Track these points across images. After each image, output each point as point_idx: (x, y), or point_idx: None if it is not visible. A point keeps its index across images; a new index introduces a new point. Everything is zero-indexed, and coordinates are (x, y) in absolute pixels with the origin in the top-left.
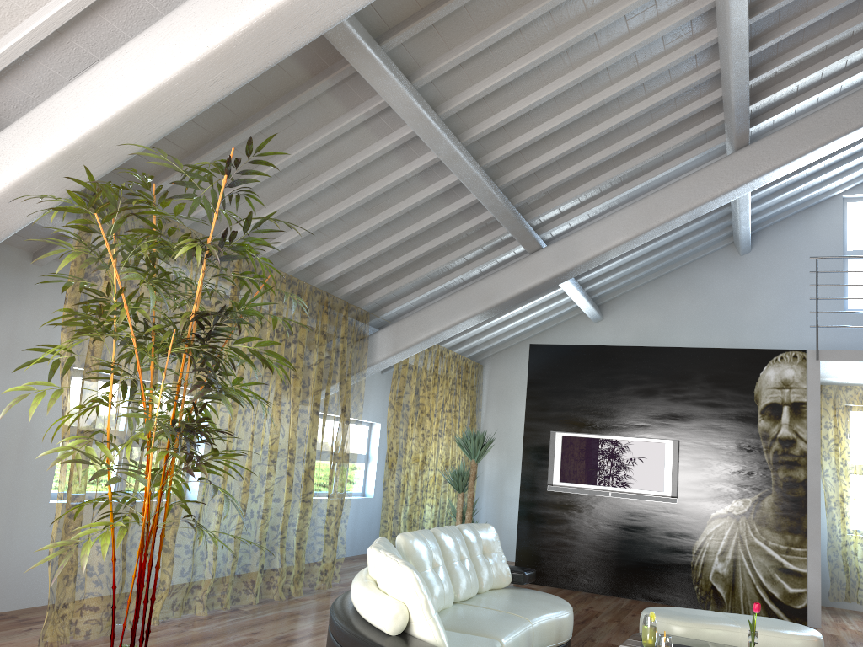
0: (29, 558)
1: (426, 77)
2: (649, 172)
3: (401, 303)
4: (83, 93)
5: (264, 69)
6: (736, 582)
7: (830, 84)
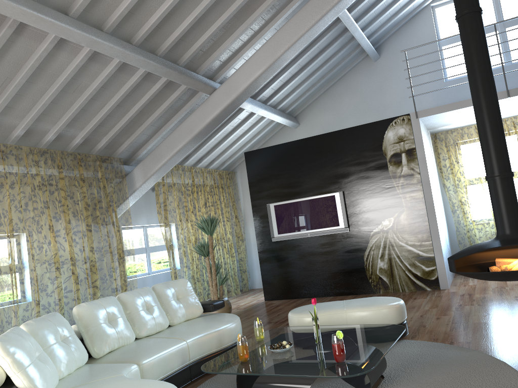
0: None
1: None
2: (272, 20)
3: (146, 147)
4: None
5: None
6: (393, 272)
7: None
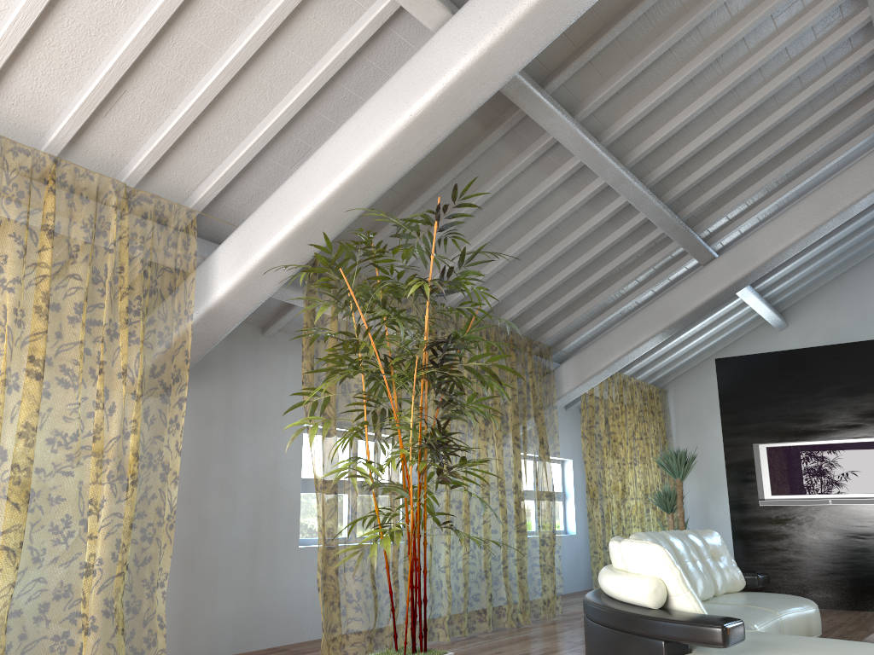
0: (289, 597)
1: (586, 109)
2: (816, 164)
3: (579, 334)
4: (310, 175)
5: (456, 125)
6: None
7: None
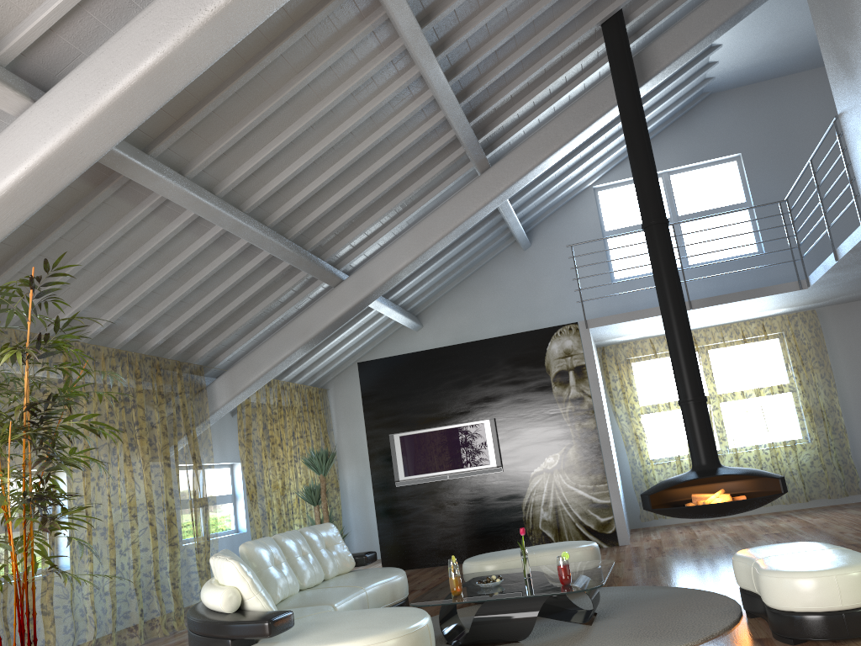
0: None
1: (195, 169)
2: (419, 201)
3: (232, 351)
4: None
5: (47, 200)
6: (560, 524)
7: (543, 109)
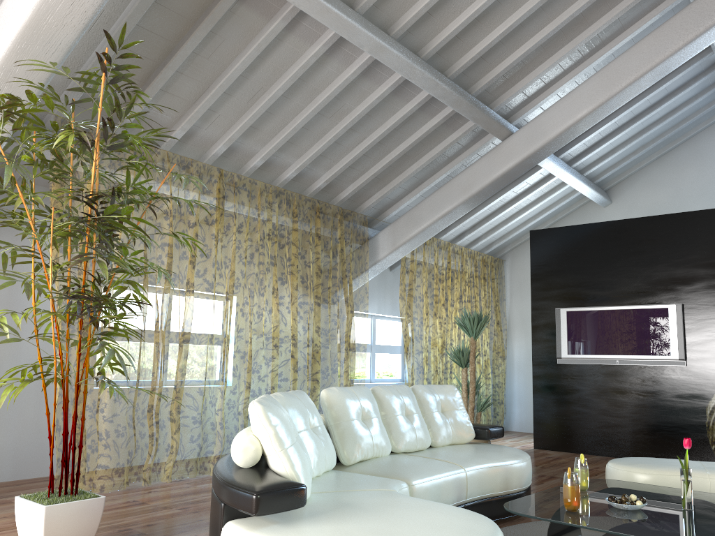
0: None
1: None
2: (611, 41)
3: (398, 206)
4: None
5: None
6: None
7: None
